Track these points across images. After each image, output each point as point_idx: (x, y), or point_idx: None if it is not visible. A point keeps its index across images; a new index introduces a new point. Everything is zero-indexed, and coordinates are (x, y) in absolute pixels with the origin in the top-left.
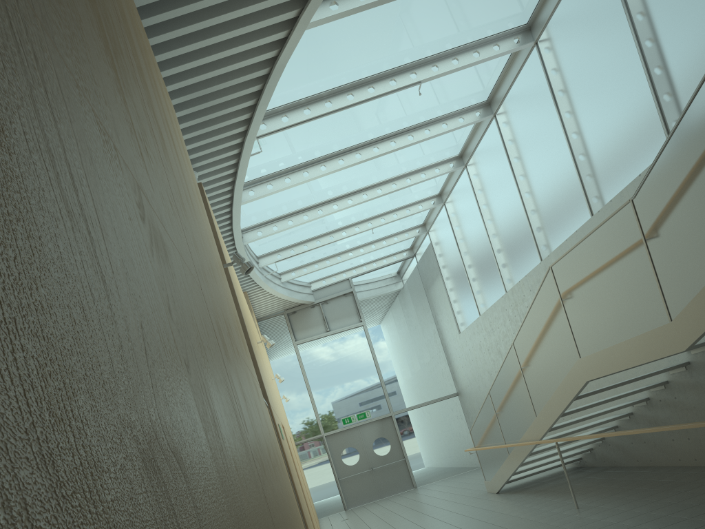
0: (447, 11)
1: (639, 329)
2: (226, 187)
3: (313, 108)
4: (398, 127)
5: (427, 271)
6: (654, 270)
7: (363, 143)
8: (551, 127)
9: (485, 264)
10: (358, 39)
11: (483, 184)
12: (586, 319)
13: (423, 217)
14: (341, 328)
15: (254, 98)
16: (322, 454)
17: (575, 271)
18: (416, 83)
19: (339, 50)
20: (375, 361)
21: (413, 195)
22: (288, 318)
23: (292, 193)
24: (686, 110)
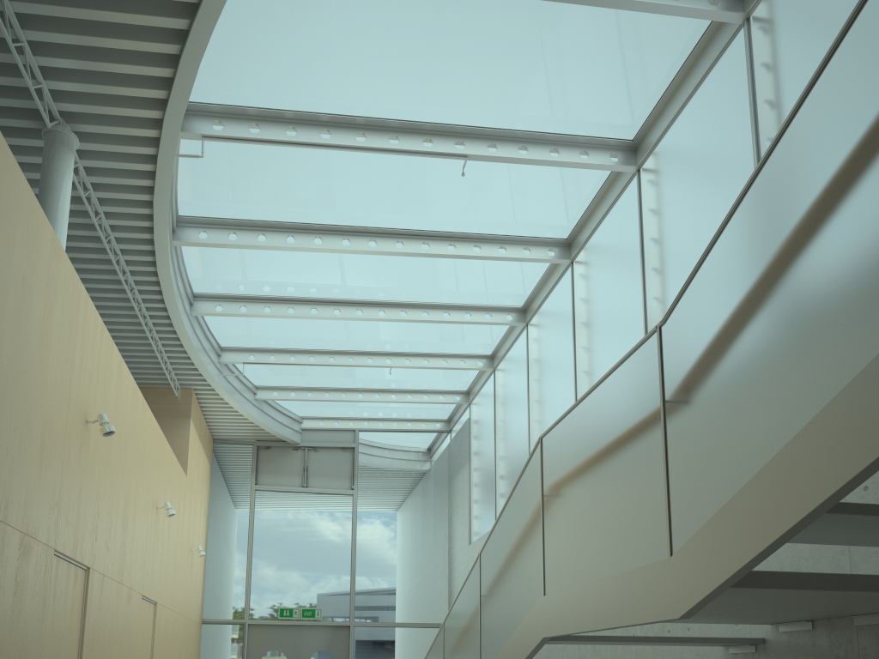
0: (518, 61)
1: (625, 563)
2: (142, 194)
3: (302, 131)
4: (437, 225)
5: (457, 453)
6: (665, 457)
7: (383, 229)
8: (629, 284)
9: (517, 458)
10: (379, 45)
11: (539, 351)
12: (564, 531)
13: (468, 381)
14: (323, 488)
15: (177, 43)
16: (235, 647)
17: (567, 448)
18: (460, 155)
19: (348, 51)
20: (353, 546)
21: (455, 343)
22: (257, 452)
23: (274, 265)
24: (772, 150)
